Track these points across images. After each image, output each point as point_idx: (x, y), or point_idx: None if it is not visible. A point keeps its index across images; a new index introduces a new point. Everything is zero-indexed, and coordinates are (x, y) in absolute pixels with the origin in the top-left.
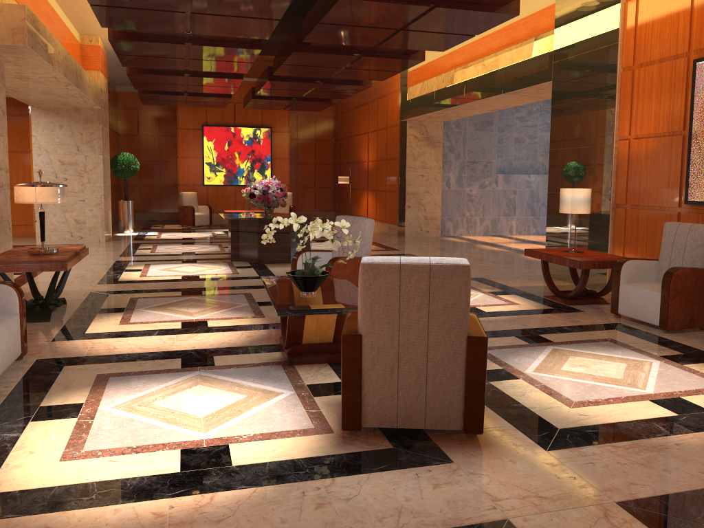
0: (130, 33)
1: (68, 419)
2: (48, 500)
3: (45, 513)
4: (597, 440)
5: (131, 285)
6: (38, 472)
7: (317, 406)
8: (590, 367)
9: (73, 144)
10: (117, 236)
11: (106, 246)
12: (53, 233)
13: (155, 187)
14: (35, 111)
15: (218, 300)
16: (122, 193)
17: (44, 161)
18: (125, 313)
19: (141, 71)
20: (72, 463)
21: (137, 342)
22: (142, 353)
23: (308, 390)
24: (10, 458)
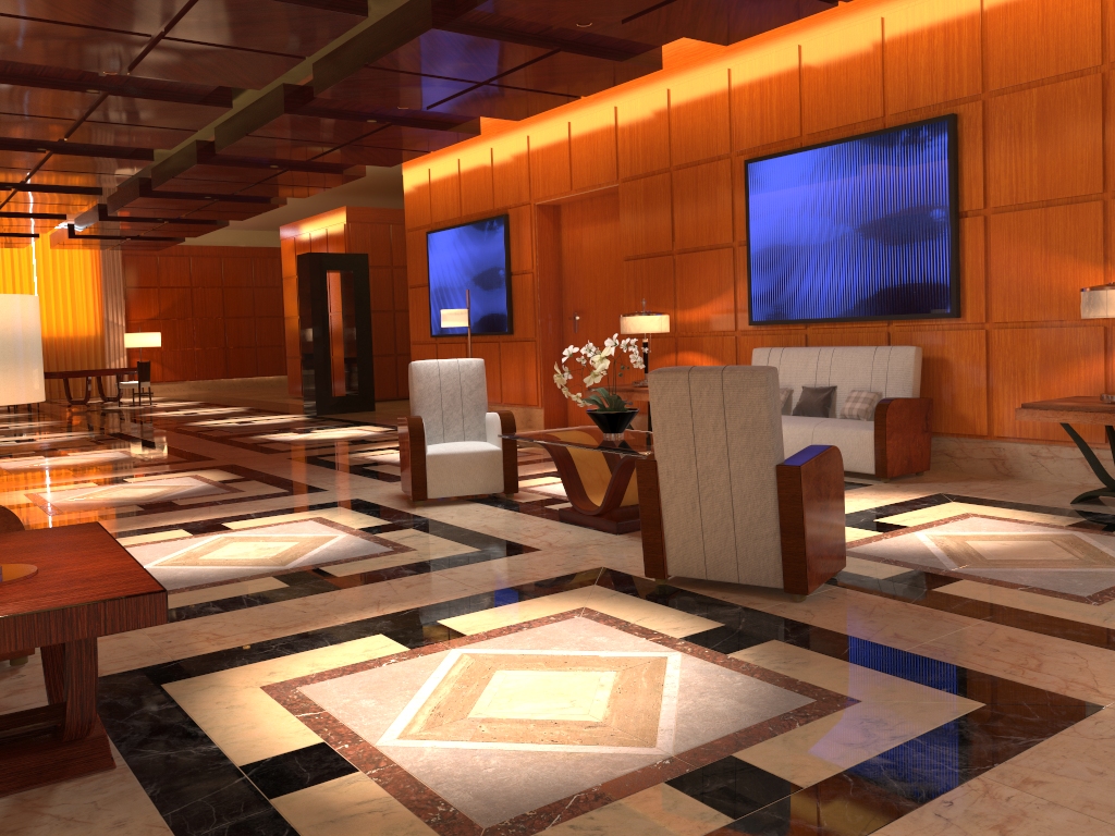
0: None
1: None
2: None
3: None
4: (315, 505)
5: None
6: None
7: (540, 494)
8: (256, 548)
9: None
10: None
11: None
12: None
13: None
14: None
15: (1053, 571)
16: None
17: None
18: (1054, 525)
19: None
20: None
21: (852, 503)
22: None
23: (564, 499)
24: None
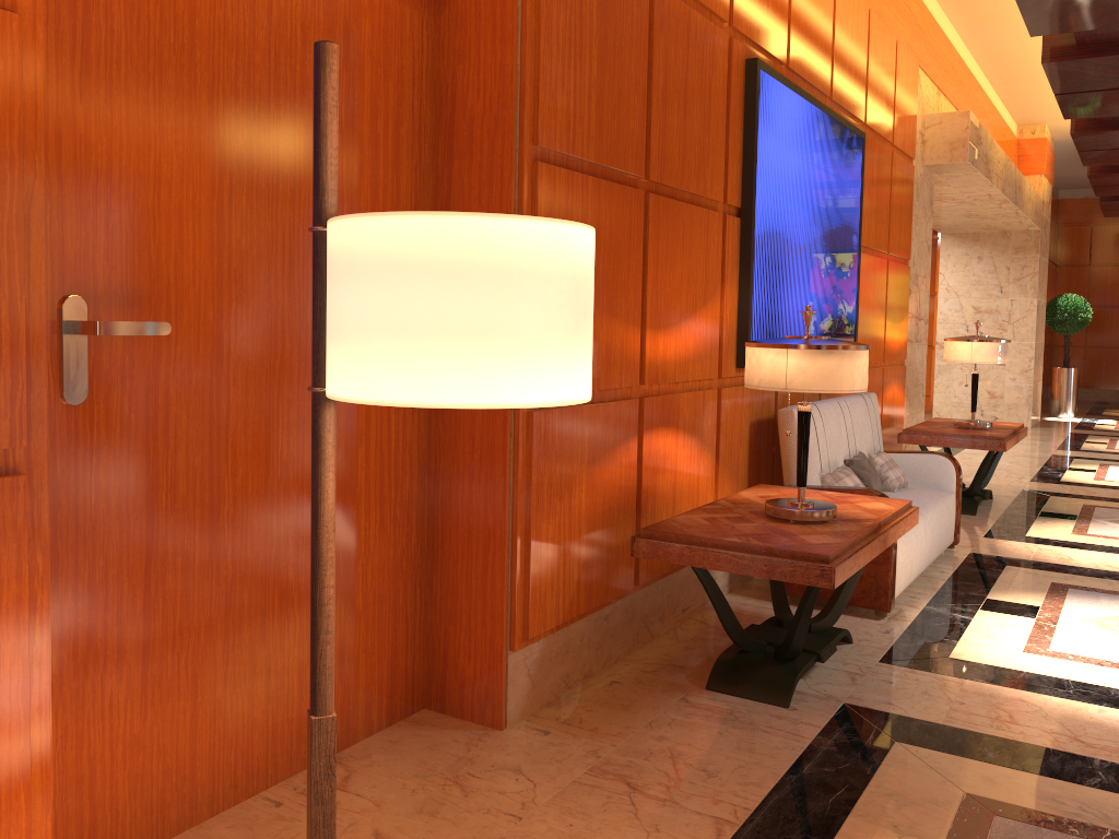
0: (1104, 119)
1: (1023, 617)
2: (1018, 680)
3: (1016, 688)
4: None
5: (1081, 489)
6: (1001, 655)
7: None
8: None
9: (994, 284)
10: (1048, 421)
11: (1033, 433)
12: (956, 409)
13: (1112, 348)
14: (945, 239)
15: None
16: (1055, 357)
17: (951, 308)
18: (1078, 521)
19: (1111, 170)
20: (1038, 657)
21: (1101, 557)
22: (1111, 572)
23: None
24: (966, 635)
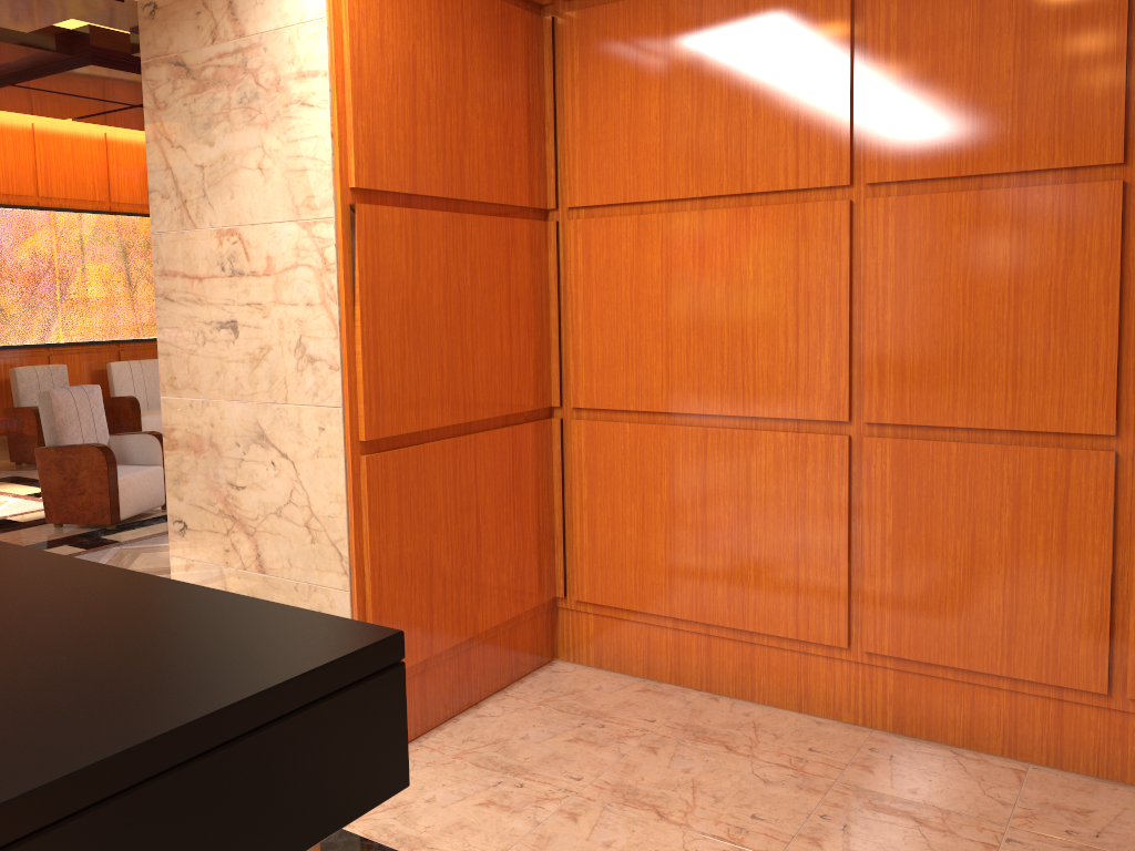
0: None
1: None
2: None
3: None
4: None
5: None
6: None
7: None
8: None
9: None
10: None
11: None
12: None
13: None
14: None
15: None
16: None
17: None
18: None
19: None
20: None
21: None
22: None
23: None
24: None
